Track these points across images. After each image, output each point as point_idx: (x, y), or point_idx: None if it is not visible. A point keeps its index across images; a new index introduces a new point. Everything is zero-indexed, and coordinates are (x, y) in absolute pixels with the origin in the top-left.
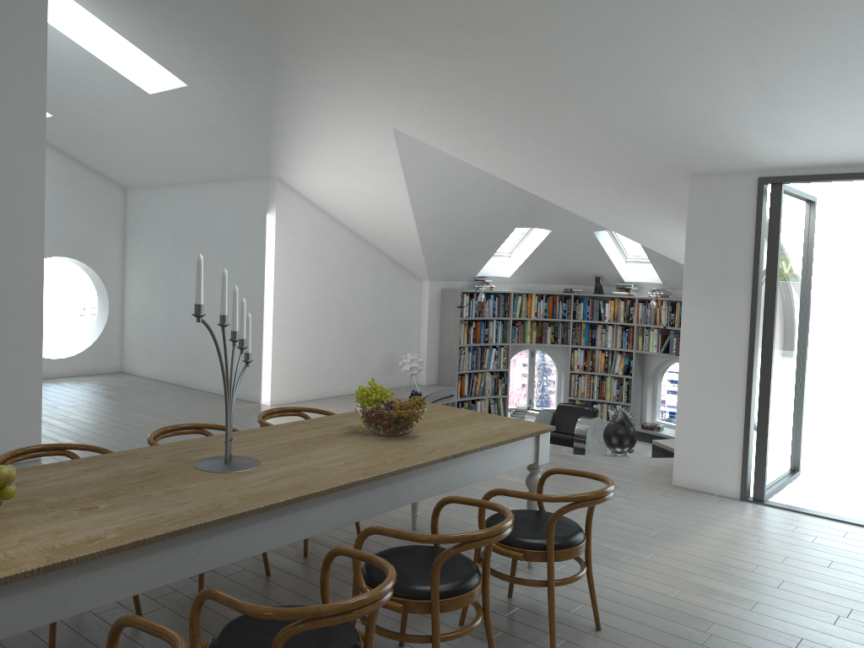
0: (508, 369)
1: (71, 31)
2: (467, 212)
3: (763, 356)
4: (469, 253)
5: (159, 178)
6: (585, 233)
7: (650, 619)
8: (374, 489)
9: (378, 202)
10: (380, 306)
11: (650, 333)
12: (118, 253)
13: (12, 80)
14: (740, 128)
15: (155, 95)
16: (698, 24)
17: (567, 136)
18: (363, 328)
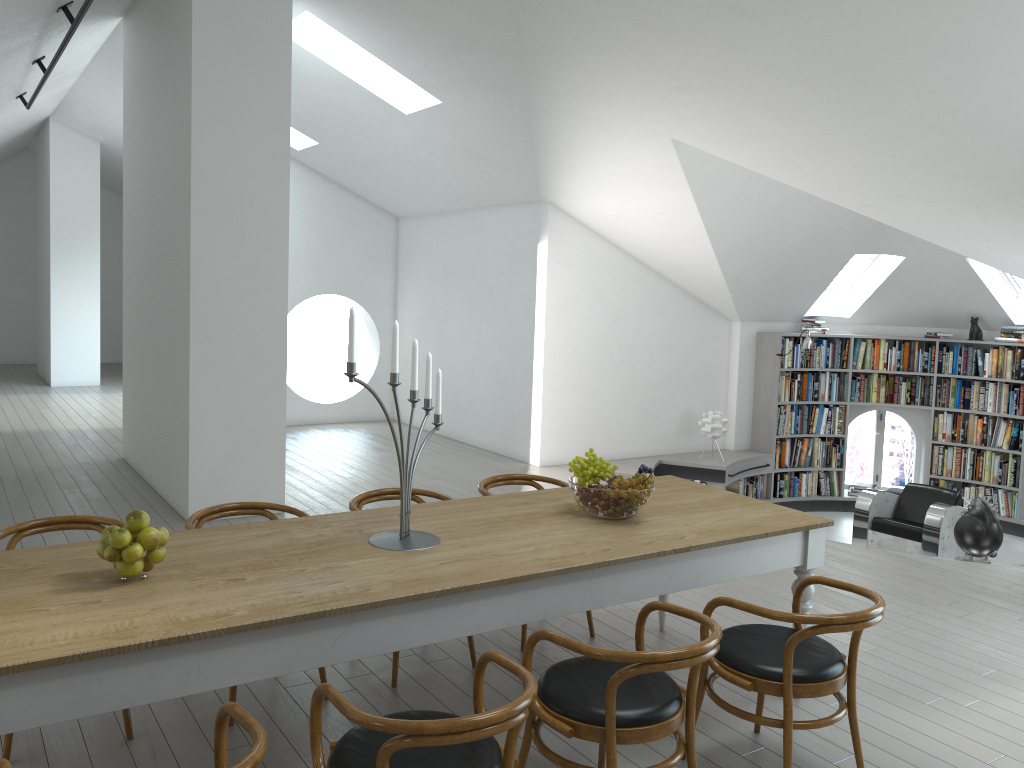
0: (845, 434)
1: (323, 52)
2: (782, 236)
3: None
4: (791, 287)
5: (429, 206)
6: (954, 259)
7: None
8: (563, 584)
9: (666, 228)
10: (677, 353)
11: None
12: (390, 290)
13: (256, 111)
14: None
15: (412, 115)
16: None
17: (892, 137)
18: (654, 379)
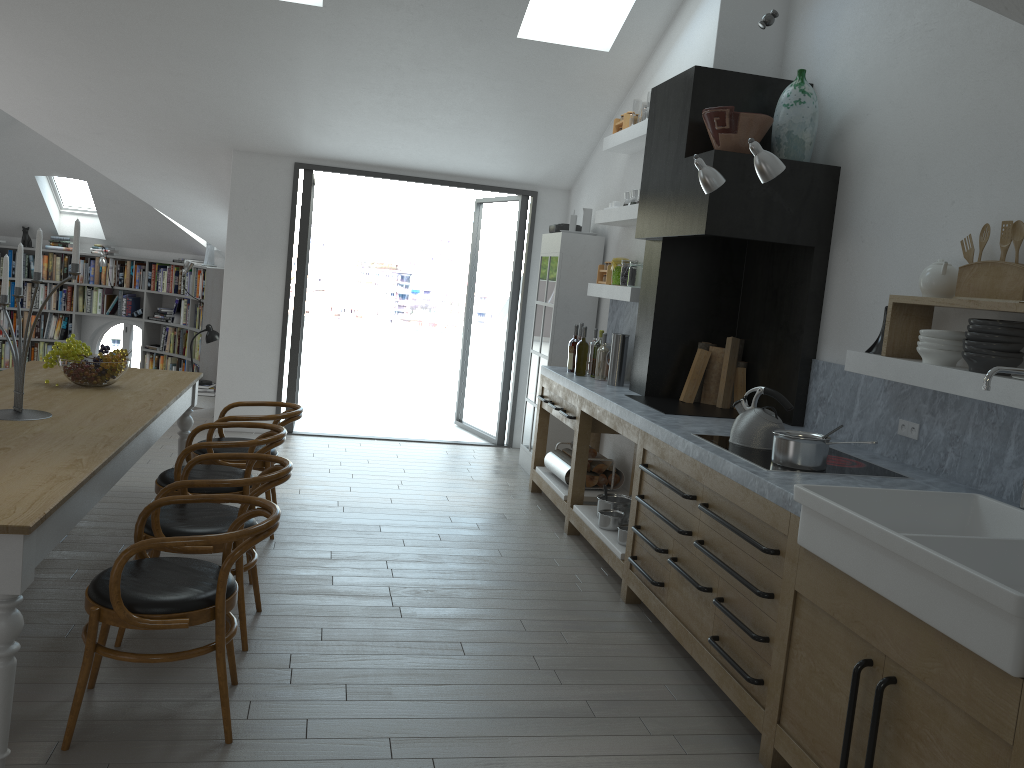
0: None
1: None
2: None
3: (295, 313)
4: None
5: None
6: (25, 176)
7: (301, 507)
8: (153, 423)
9: None
10: None
11: (94, 293)
12: None
13: None
14: (296, 122)
15: None
16: (302, 40)
17: (126, 93)
18: None
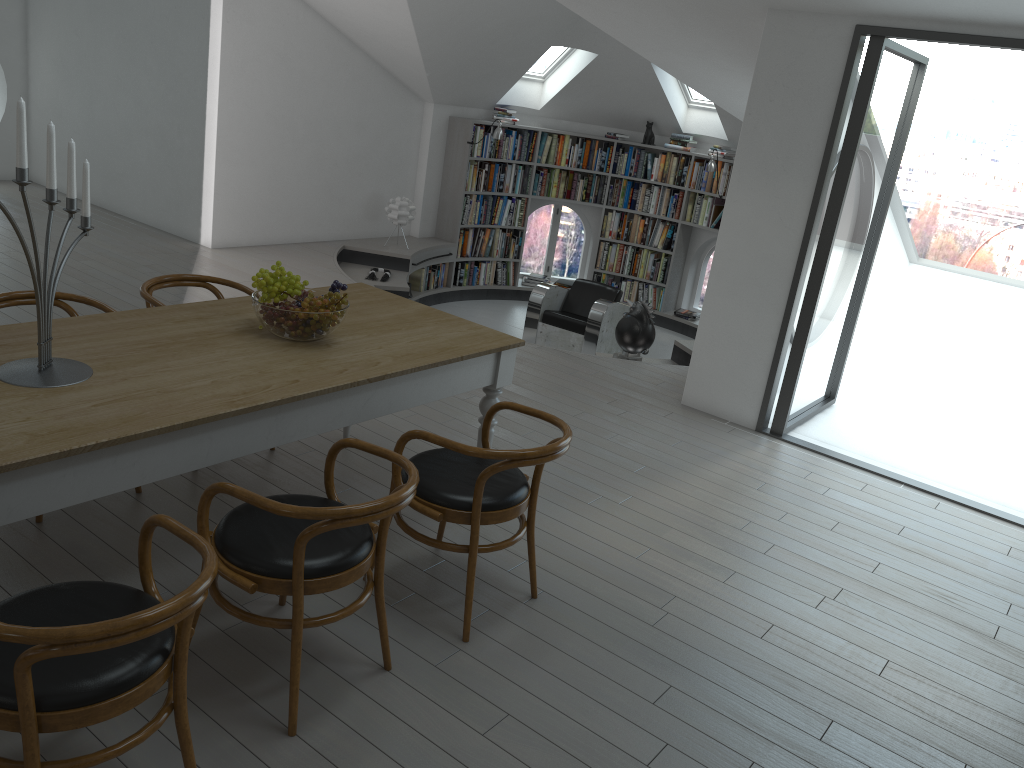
0: (524, 227)
1: None
2: (485, 18)
3: (815, 264)
4: (488, 73)
5: None
6: (641, 63)
7: (601, 587)
8: (245, 423)
9: None
10: (366, 132)
11: (703, 202)
12: (18, 18)
13: None
14: None
15: None
16: None
17: None
18: (341, 159)
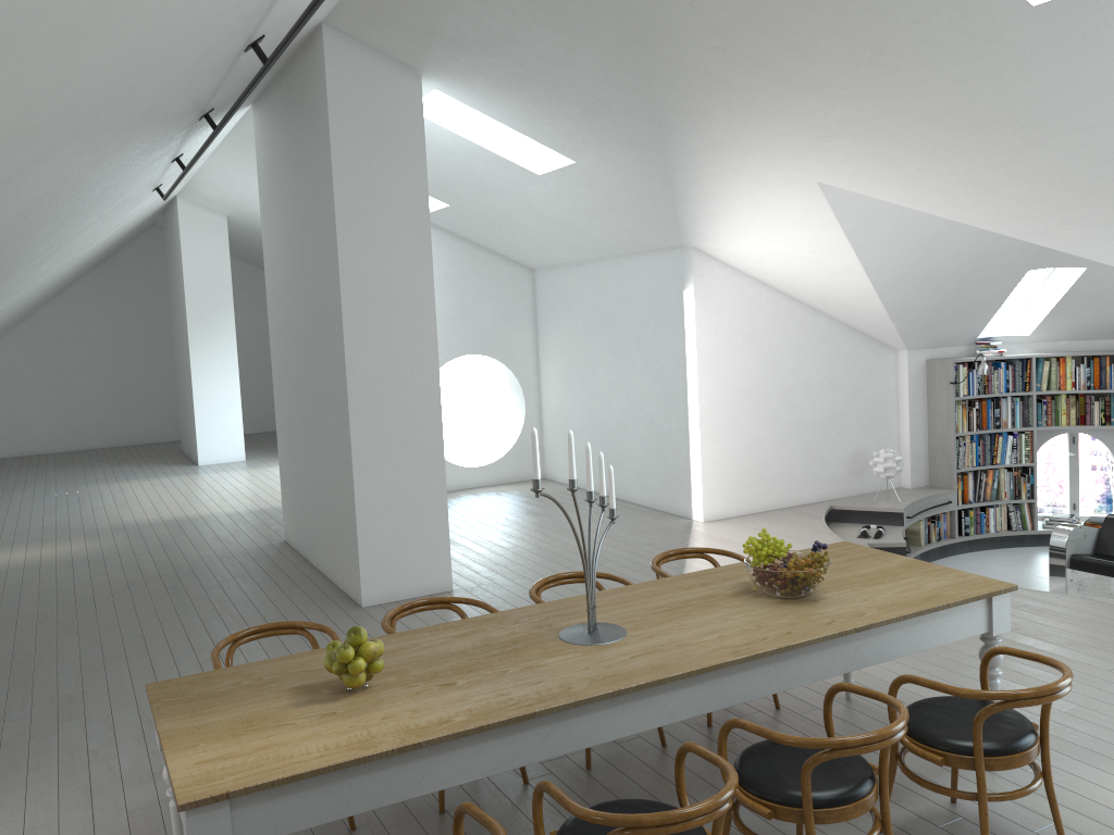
0: (1033, 463)
1: (452, 123)
2: (945, 261)
3: None
4: (961, 311)
5: (565, 257)
6: None
7: None
8: (749, 670)
9: (819, 265)
10: (840, 390)
11: None
12: (530, 344)
13: (395, 197)
14: None
15: (544, 175)
16: None
17: (1054, 169)
18: (817, 420)
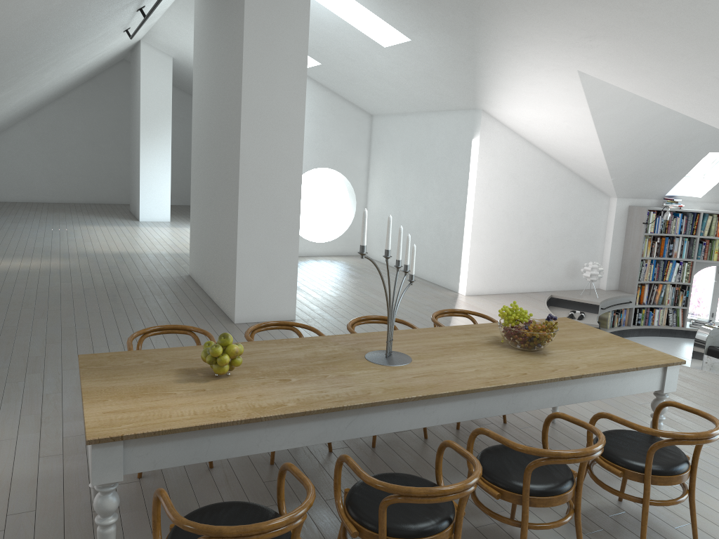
0: (690, 283)
1: (329, 4)
2: (654, 139)
3: None
4: (658, 175)
5: (395, 108)
6: None
7: None
8: (494, 396)
9: (567, 131)
10: (568, 219)
11: None
12: (364, 165)
13: (285, 49)
14: None
15: (388, 48)
16: None
17: None
18: (550, 237)
